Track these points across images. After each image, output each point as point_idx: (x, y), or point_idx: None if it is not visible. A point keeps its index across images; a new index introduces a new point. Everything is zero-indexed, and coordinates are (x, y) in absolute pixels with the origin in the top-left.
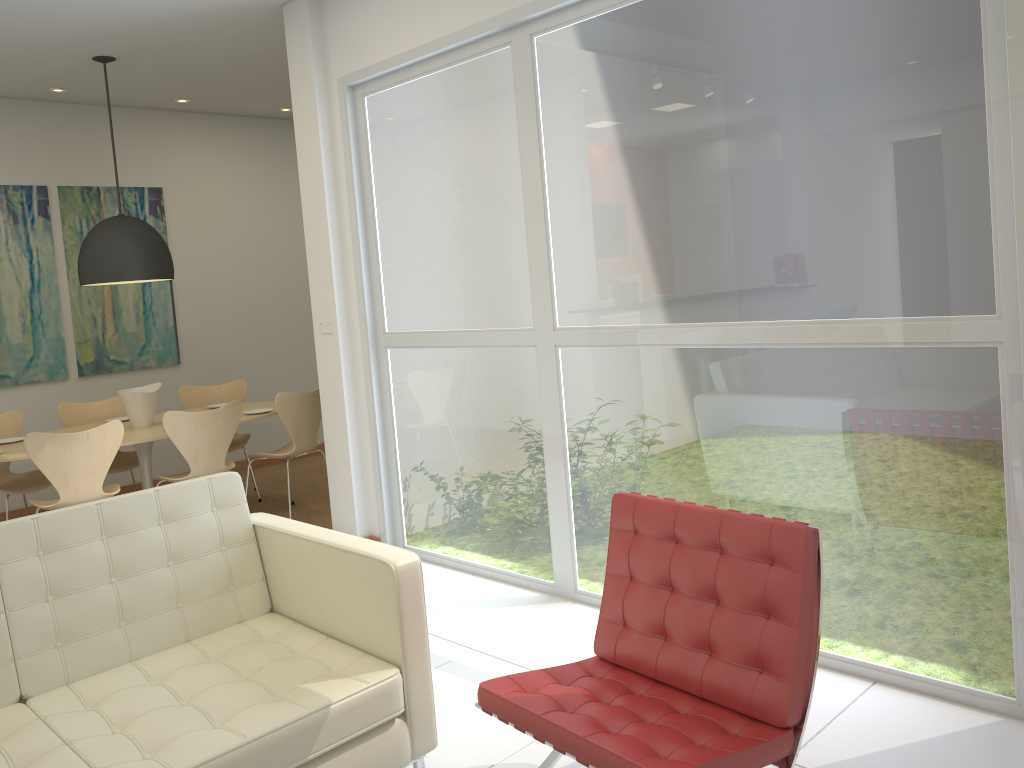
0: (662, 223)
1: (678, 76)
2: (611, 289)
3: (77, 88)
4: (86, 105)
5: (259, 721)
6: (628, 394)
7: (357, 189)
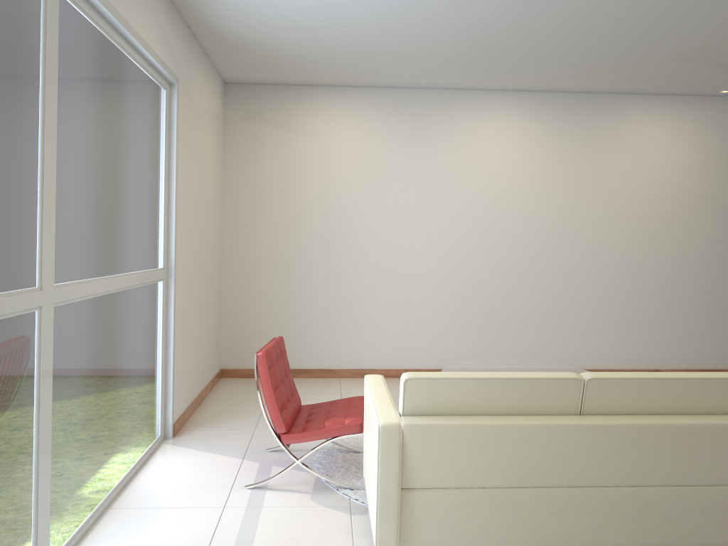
0: (104, 201)
1: (114, 103)
2: (83, 248)
3: None
4: None
5: None
6: (85, 338)
7: None
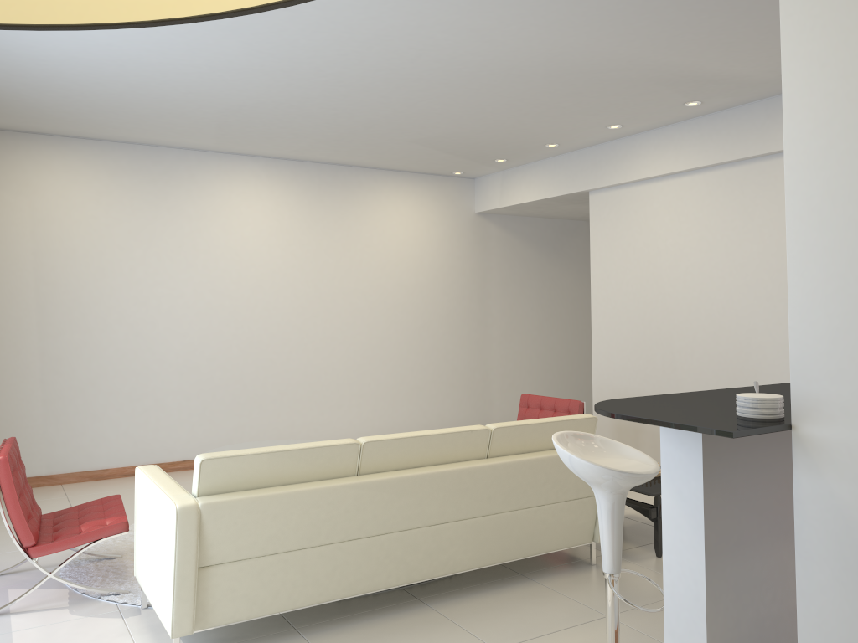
0: None
1: None
2: None
3: None
4: None
5: None
6: None
7: None
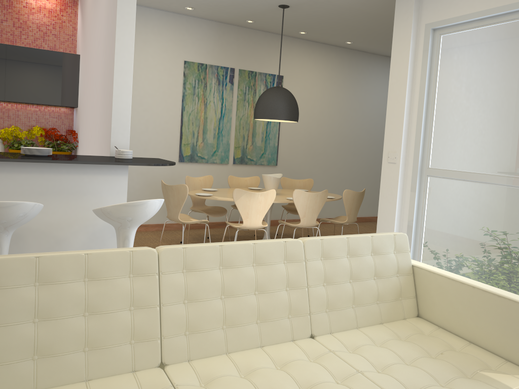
0: None
1: None
2: None
3: (259, 21)
4: (257, 30)
5: None
6: None
7: (426, 86)
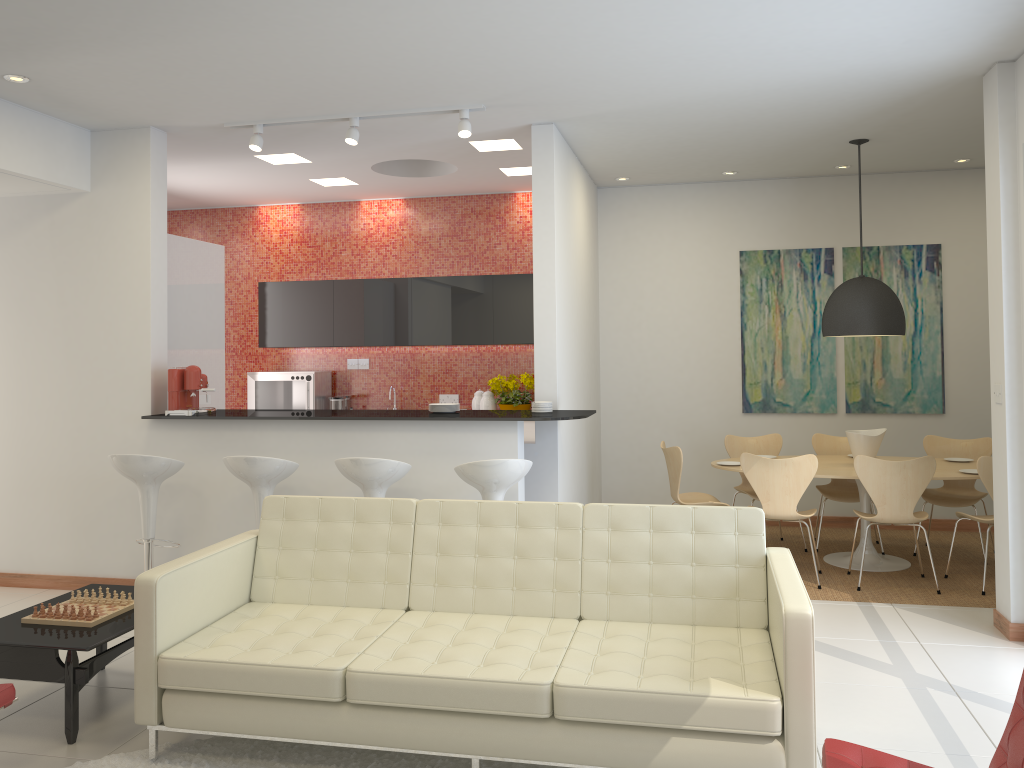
0: None
1: None
2: None
3: (856, 163)
4: (874, 174)
5: (657, 683)
6: None
7: None
